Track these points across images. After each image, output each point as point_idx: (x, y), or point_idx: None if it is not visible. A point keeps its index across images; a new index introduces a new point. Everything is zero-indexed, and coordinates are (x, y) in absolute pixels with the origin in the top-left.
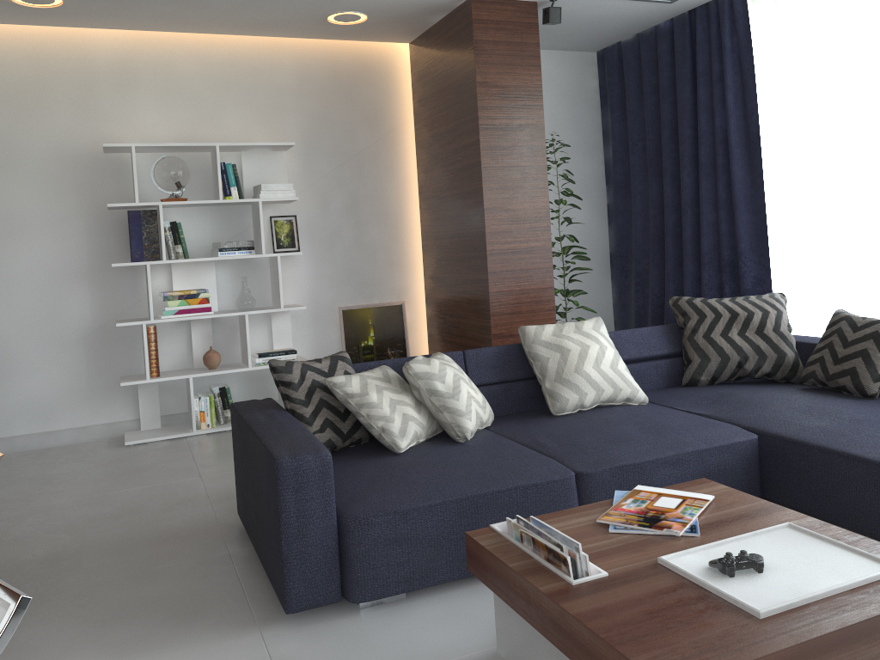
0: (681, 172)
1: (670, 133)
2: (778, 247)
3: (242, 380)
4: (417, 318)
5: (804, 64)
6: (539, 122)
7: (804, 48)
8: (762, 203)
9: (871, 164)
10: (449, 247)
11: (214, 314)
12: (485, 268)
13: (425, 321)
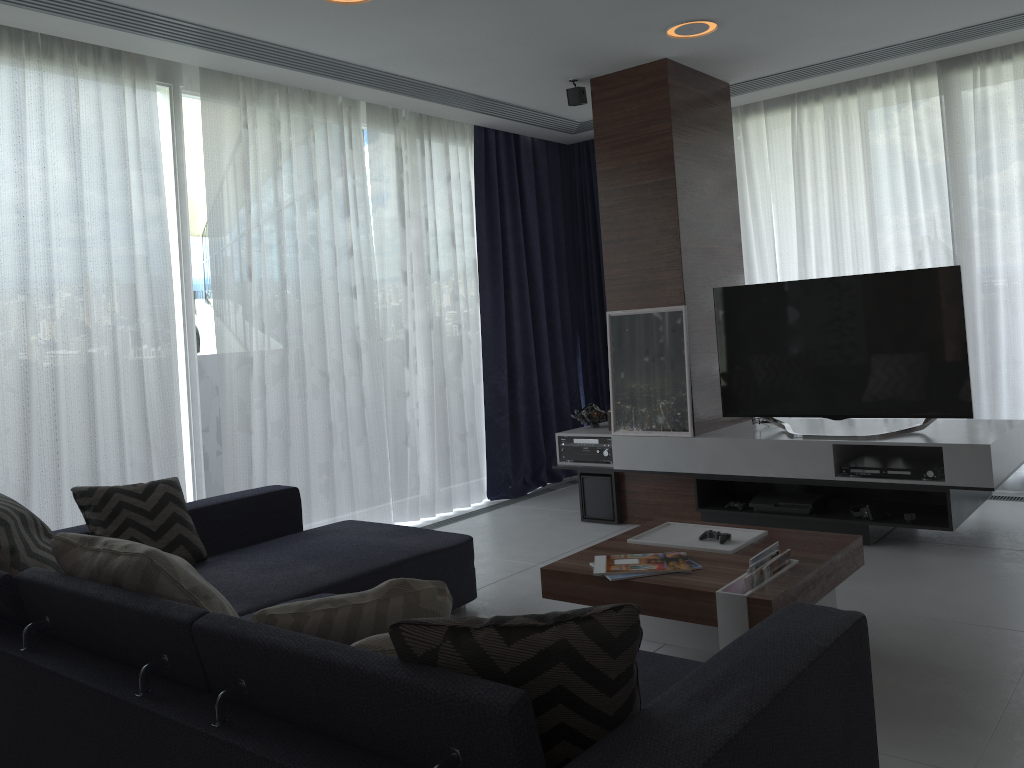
0: None
1: None
2: None
3: None
4: None
5: None
6: None
7: None
8: None
9: None
10: None
11: None
12: None
13: None
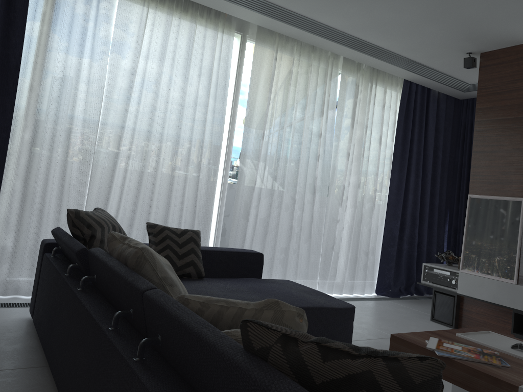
0: None
1: None
2: (9, 164)
3: None
4: None
5: (72, 34)
6: None
7: (74, 23)
8: (8, 124)
9: (108, 123)
10: None
11: None
12: None
13: None
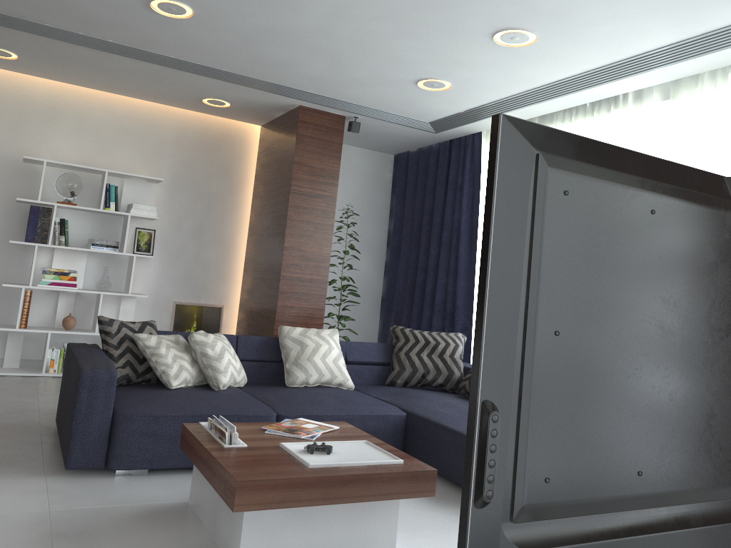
0: (431, 246)
1: (429, 218)
2: None
3: (89, 342)
4: (231, 319)
5: None
6: (333, 195)
7: None
8: (473, 275)
9: None
10: (260, 270)
11: (78, 289)
12: (277, 288)
13: (237, 323)
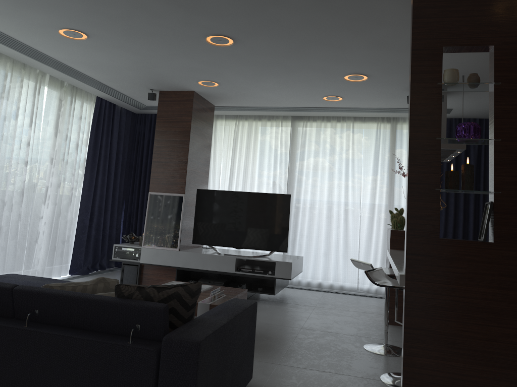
0: None
1: None
2: None
3: None
4: None
5: None
6: None
7: None
8: None
9: None
10: None
11: None
12: None
13: None
